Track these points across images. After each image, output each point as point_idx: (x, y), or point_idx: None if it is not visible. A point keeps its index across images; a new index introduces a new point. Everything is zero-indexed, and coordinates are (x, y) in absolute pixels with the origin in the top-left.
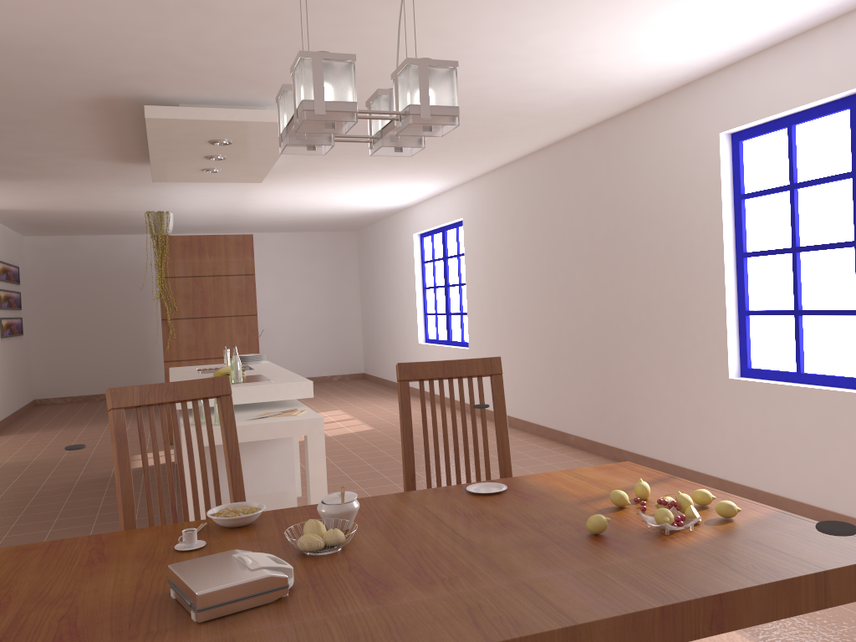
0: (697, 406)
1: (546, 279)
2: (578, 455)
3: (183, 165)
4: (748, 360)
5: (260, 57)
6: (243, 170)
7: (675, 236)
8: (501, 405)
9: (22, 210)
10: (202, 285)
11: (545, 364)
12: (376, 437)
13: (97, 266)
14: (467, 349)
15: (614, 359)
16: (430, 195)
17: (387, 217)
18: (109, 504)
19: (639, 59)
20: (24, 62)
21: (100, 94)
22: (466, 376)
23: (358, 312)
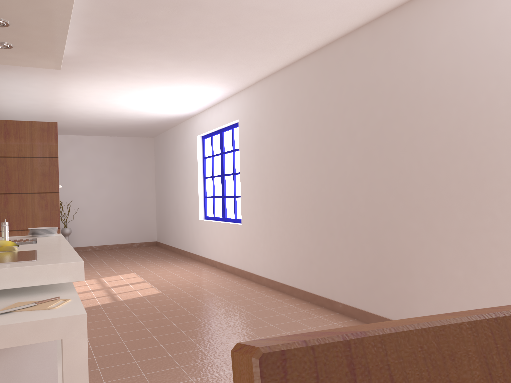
0: (496, 287)
1: (316, 165)
2: (351, 324)
3: None
4: None
5: None
6: (36, 47)
7: (469, 115)
8: None
9: None
10: (7, 165)
11: (313, 238)
12: (163, 302)
13: None
14: (240, 225)
15: (390, 236)
16: (212, 103)
17: (176, 125)
18: None
19: None
20: None
21: None
22: None
23: (153, 196)
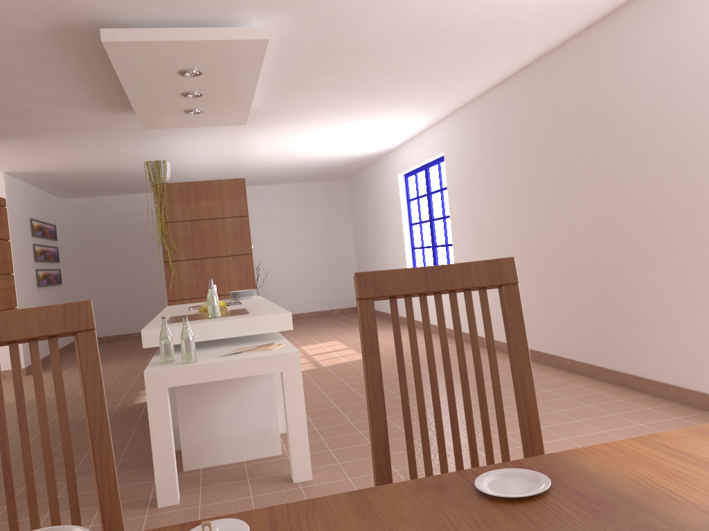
0: None
1: (532, 202)
2: (577, 380)
3: (164, 106)
4: None
5: None
6: (224, 109)
7: (684, 136)
8: (518, 332)
9: (46, 171)
10: (200, 228)
11: (535, 287)
12: None
13: (123, 222)
14: None
15: (614, 278)
16: (412, 134)
17: (374, 163)
18: None
19: None
20: None
21: (55, 21)
22: (461, 289)
23: (352, 251)
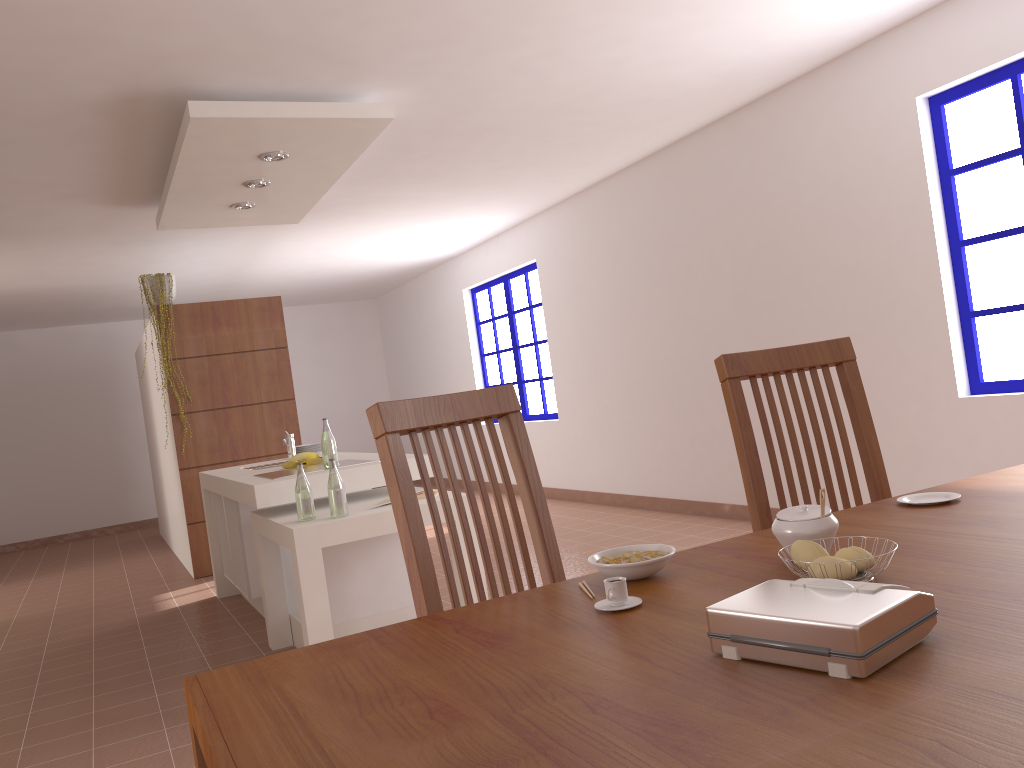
0: (914, 440)
1: (669, 316)
2: (744, 526)
3: (209, 198)
4: (979, 373)
5: (363, 15)
6: (283, 203)
7: (860, 234)
8: (861, 402)
9: None
10: (221, 366)
11: (677, 421)
12: None
13: (47, 368)
14: (557, 421)
15: None
16: (487, 236)
17: (421, 275)
18: (159, 655)
19: (826, 6)
20: (38, 34)
21: (125, 89)
22: (810, 367)
23: (386, 399)
